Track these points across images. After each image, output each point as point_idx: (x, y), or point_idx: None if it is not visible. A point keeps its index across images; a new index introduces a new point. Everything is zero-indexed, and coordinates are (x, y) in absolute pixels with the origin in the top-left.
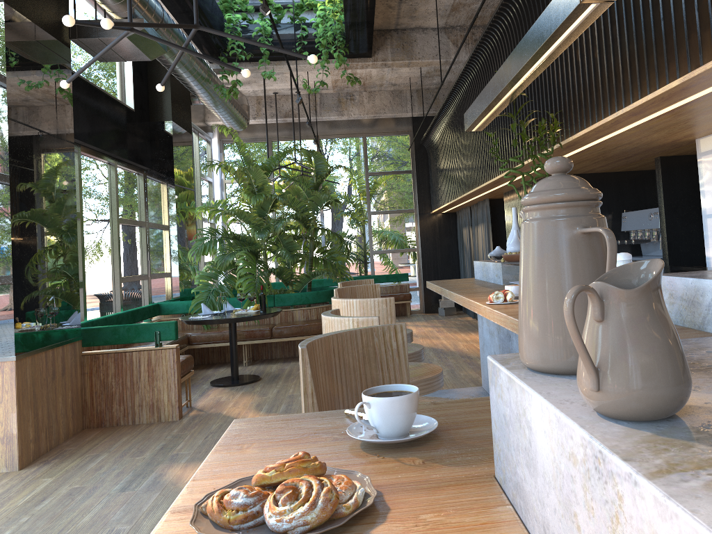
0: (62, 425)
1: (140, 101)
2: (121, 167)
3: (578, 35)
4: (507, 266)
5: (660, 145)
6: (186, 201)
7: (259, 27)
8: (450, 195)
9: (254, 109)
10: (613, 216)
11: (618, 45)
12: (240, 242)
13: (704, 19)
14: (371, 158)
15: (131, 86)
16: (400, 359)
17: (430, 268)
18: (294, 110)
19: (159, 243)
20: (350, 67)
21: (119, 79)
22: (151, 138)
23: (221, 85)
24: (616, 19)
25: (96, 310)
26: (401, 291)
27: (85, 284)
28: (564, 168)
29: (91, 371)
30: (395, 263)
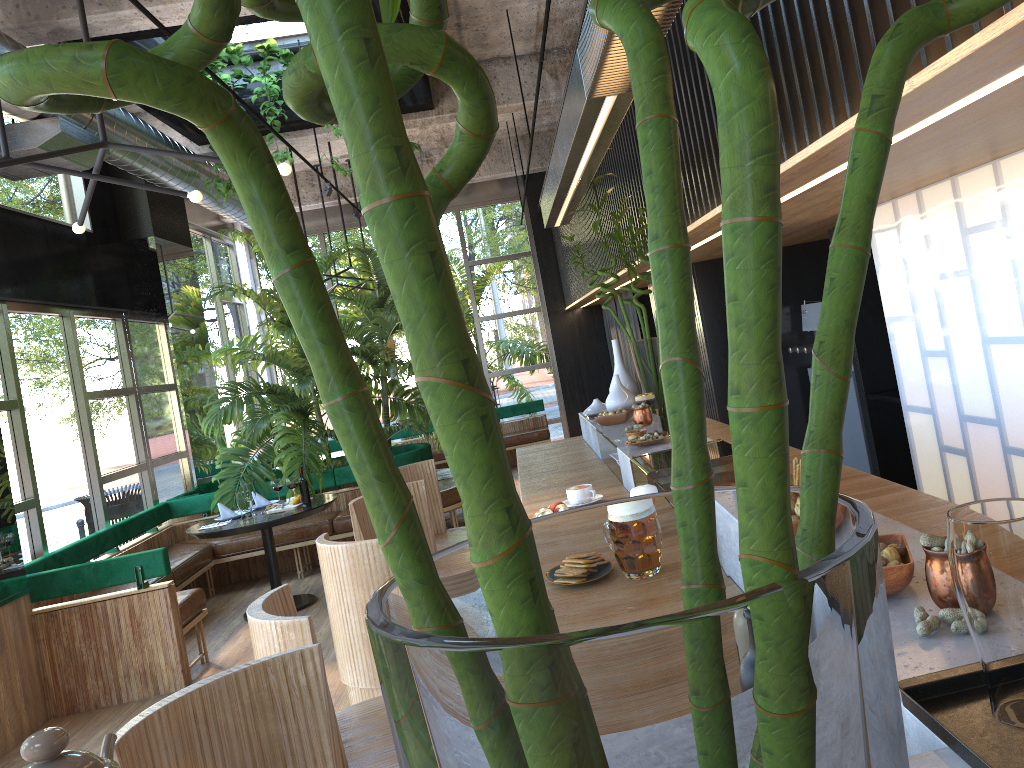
0: (9, 723)
1: (102, 214)
2: (82, 317)
3: (617, 126)
4: (600, 436)
5: (820, 221)
6: (193, 347)
7: (260, 87)
8: (580, 288)
9: (289, 192)
10: (791, 310)
11: (705, 112)
12: (278, 397)
13: (783, 91)
14: (471, 241)
15: (83, 196)
16: (313, 700)
17: (574, 389)
18: (347, 186)
19: (158, 414)
20: (406, 126)
21: (62, 190)
22: (126, 264)
23: (216, 179)
24: (698, 75)
25: (65, 533)
26: (536, 426)
27: (38, 500)
28: (40, 758)
29: (49, 636)
30: (523, 387)
